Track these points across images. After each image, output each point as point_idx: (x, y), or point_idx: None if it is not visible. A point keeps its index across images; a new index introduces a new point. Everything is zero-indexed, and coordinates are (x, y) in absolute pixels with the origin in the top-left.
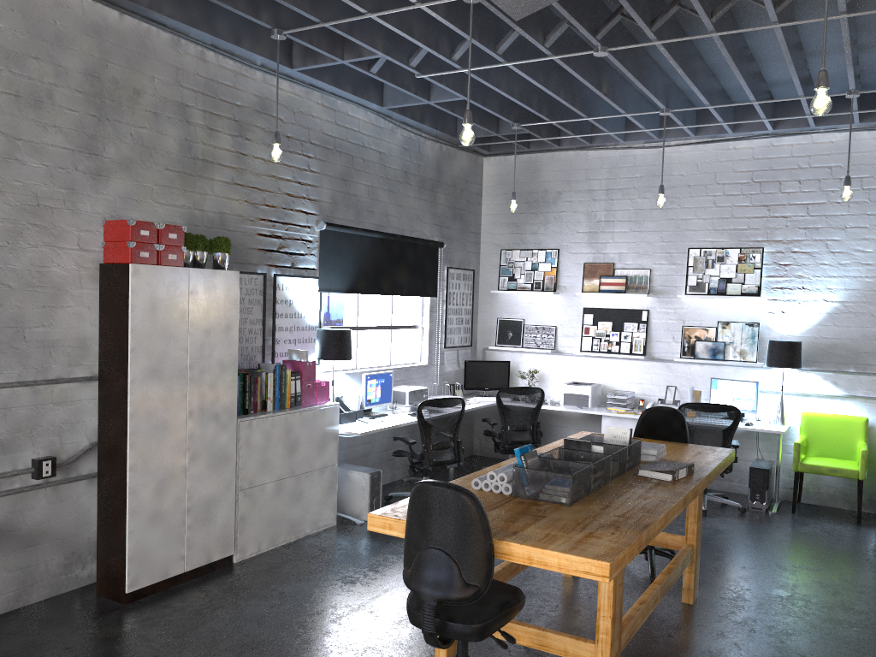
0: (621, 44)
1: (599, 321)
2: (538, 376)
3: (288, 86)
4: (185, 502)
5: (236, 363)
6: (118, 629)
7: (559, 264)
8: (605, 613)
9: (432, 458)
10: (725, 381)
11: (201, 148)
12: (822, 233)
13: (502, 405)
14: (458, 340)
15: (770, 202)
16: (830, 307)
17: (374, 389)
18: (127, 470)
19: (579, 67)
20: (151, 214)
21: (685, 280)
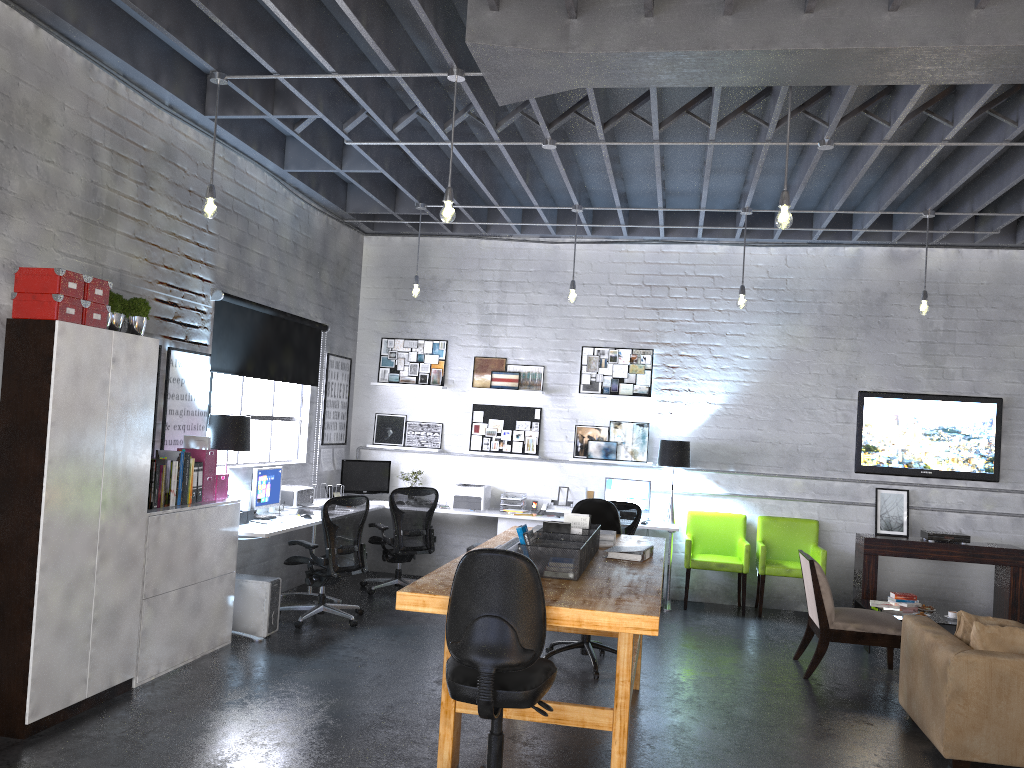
0: (560, 139)
1: (490, 418)
2: (421, 478)
3: (193, 134)
4: (92, 612)
5: (150, 446)
6: (34, 764)
7: (447, 357)
8: (624, 678)
9: (337, 563)
10: (620, 481)
11: (106, 193)
12: (706, 338)
13: (395, 507)
14: (334, 436)
15: (659, 305)
16: (713, 409)
17: (264, 487)
18: (38, 570)
19: (514, 155)
20: (52, 264)
21: (579, 378)
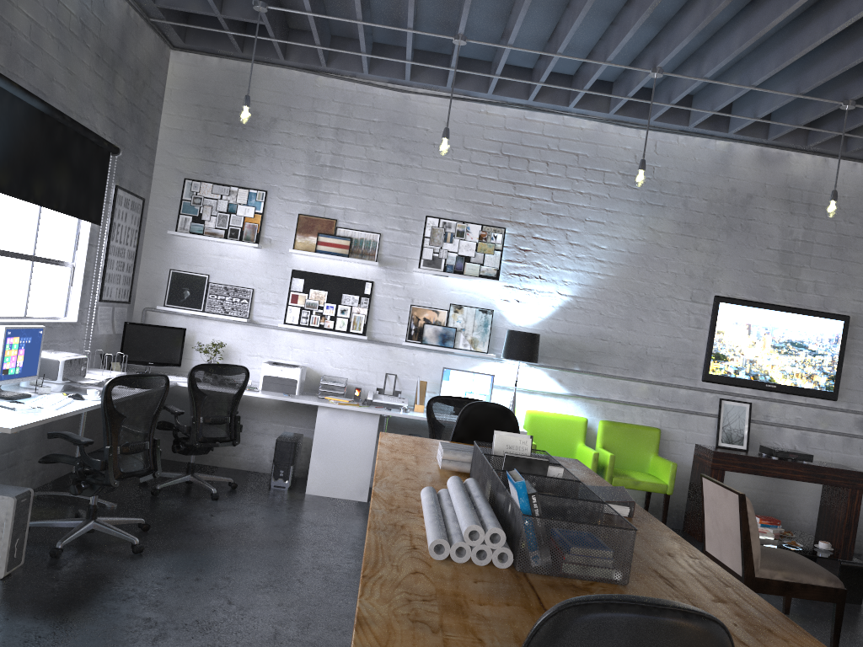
0: None
1: (311, 288)
2: (222, 352)
3: None
4: None
5: None
6: None
7: (265, 211)
8: None
9: (119, 467)
10: (459, 373)
11: None
12: (563, 222)
13: (196, 387)
14: (116, 292)
15: (517, 180)
16: (563, 301)
17: (15, 353)
18: None
19: None
20: None
21: (419, 252)
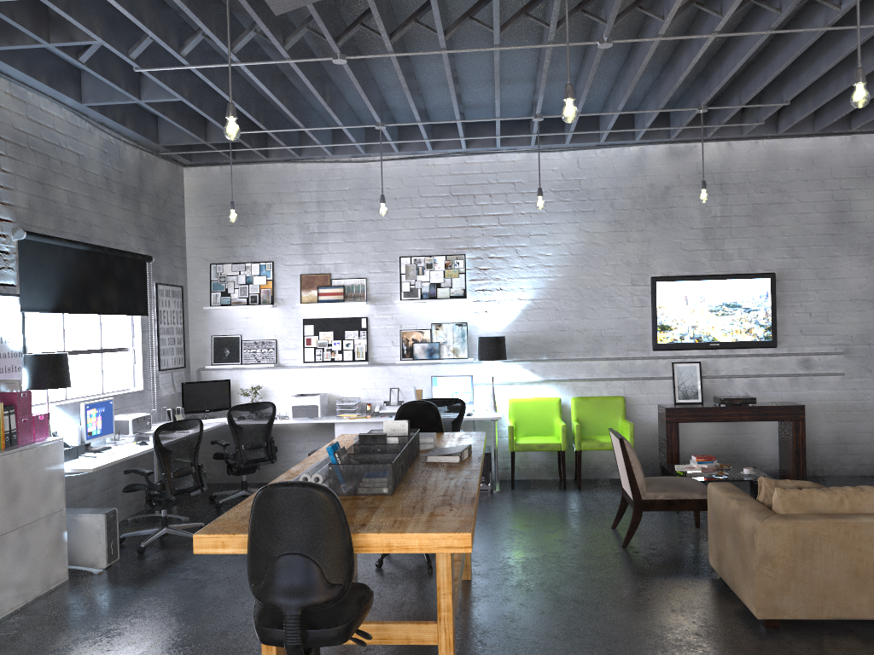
0: (352, 54)
1: (320, 331)
2: (261, 392)
3: None
4: None
5: None
6: None
7: (274, 277)
8: (445, 591)
9: (174, 486)
10: (444, 378)
11: None
12: (512, 240)
13: (234, 423)
14: (172, 361)
15: (467, 213)
16: (523, 304)
17: (94, 420)
18: None
19: (310, 74)
20: None
21: (399, 286)
